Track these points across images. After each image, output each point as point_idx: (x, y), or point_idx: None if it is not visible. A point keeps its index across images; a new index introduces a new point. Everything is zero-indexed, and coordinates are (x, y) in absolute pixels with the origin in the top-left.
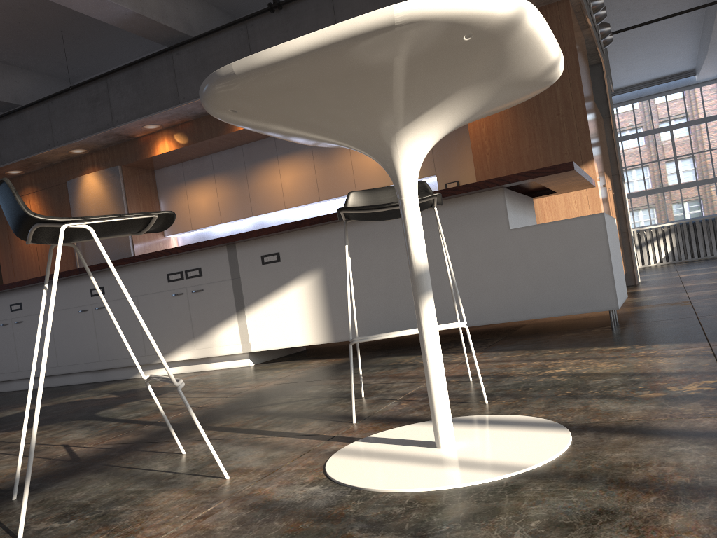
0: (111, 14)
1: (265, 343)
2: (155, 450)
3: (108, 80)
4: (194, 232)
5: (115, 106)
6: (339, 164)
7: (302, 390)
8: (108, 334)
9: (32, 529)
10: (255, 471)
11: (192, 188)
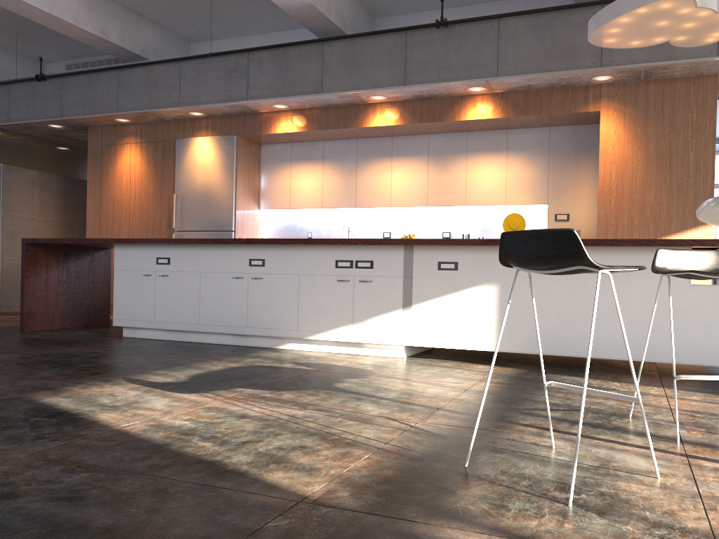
0: (288, 0)
1: (426, 340)
2: (510, 438)
3: (251, 55)
4: (287, 211)
5: (252, 81)
6: (453, 175)
7: (539, 398)
8: (260, 304)
9: (558, 497)
10: (673, 475)
11: (298, 169)
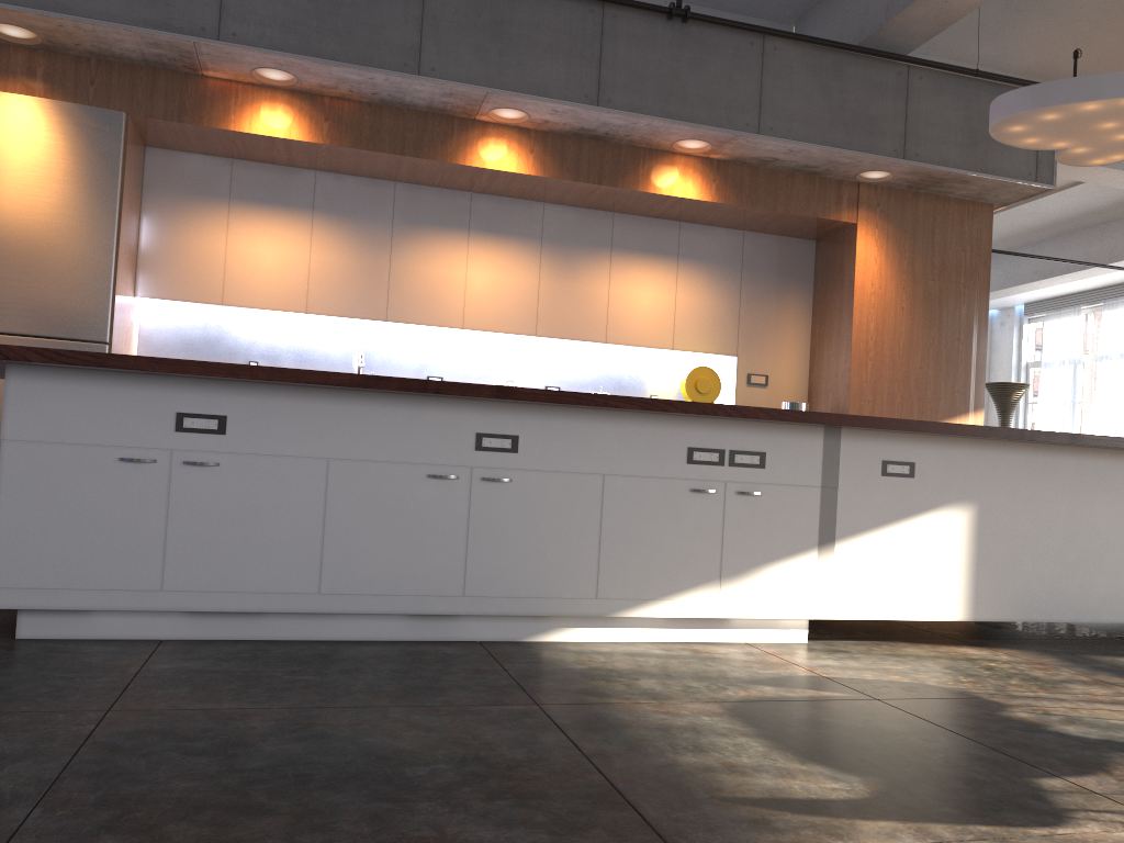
0: None
1: (858, 607)
2: None
3: None
4: (195, 307)
5: (236, 1)
6: (586, 286)
7: None
8: (503, 540)
9: None
10: None
11: (247, 221)
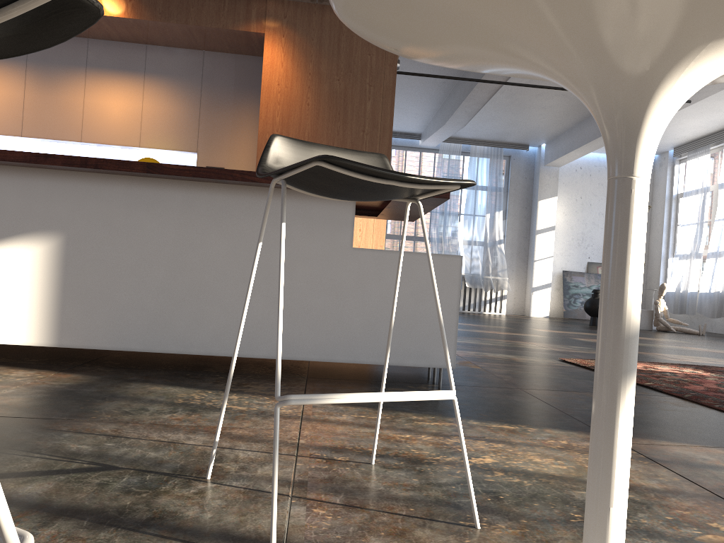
0: None
1: None
2: None
3: None
4: None
5: None
6: (64, 97)
7: (51, 441)
8: None
9: None
10: None
11: None
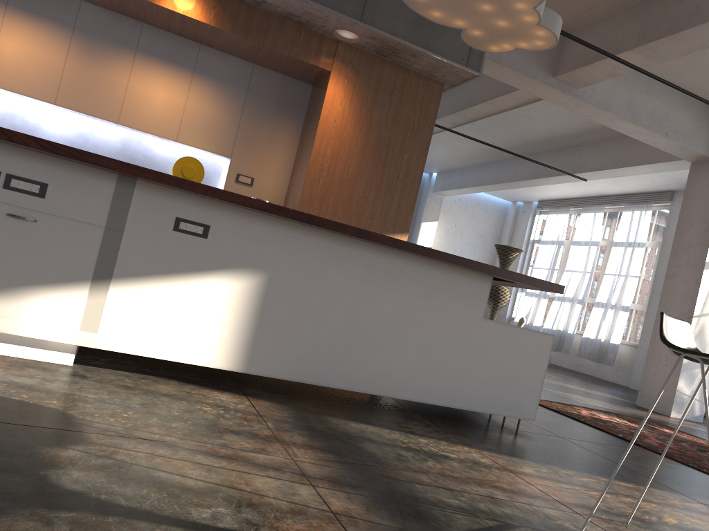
0: None
1: (126, 342)
2: None
3: None
4: None
5: None
6: (108, 75)
7: (424, 494)
8: None
9: None
10: None
11: None
